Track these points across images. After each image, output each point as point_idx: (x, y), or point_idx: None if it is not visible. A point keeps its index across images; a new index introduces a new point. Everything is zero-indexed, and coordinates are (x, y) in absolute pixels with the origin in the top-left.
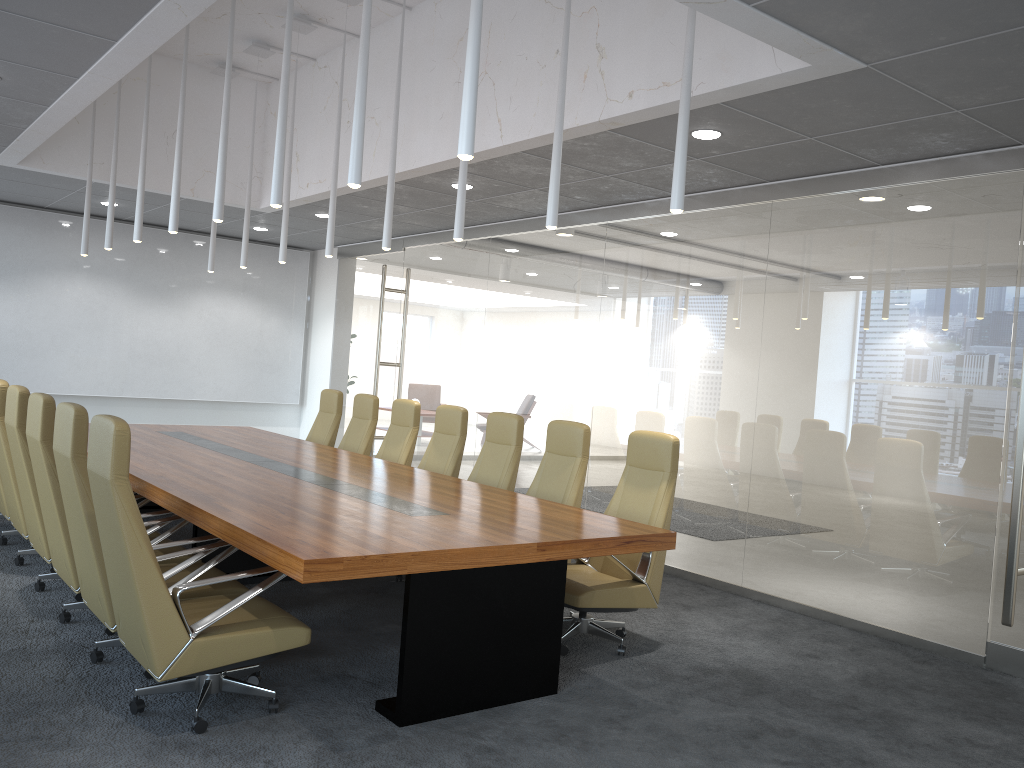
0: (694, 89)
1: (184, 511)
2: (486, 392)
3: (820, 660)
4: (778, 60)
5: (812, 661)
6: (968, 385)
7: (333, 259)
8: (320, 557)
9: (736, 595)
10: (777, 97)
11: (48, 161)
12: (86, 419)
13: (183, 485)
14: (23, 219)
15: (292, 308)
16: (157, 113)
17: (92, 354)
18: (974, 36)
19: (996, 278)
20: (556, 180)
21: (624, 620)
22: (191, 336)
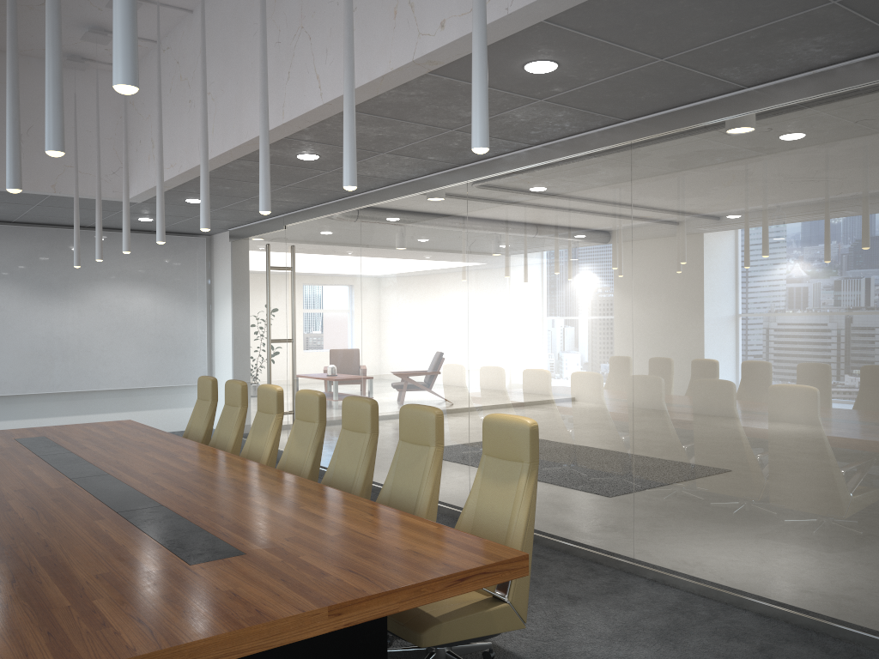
0: (509, 5)
1: None
2: (368, 364)
3: None
4: None
5: None
6: (870, 331)
7: (227, 242)
8: None
9: (629, 574)
10: (611, 5)
11: None
12: None
13: None
14: None
15: (192, 292)
16: None
17: None
18: None
19: None
20: (350, 130)
21: None
22: (92, 328)
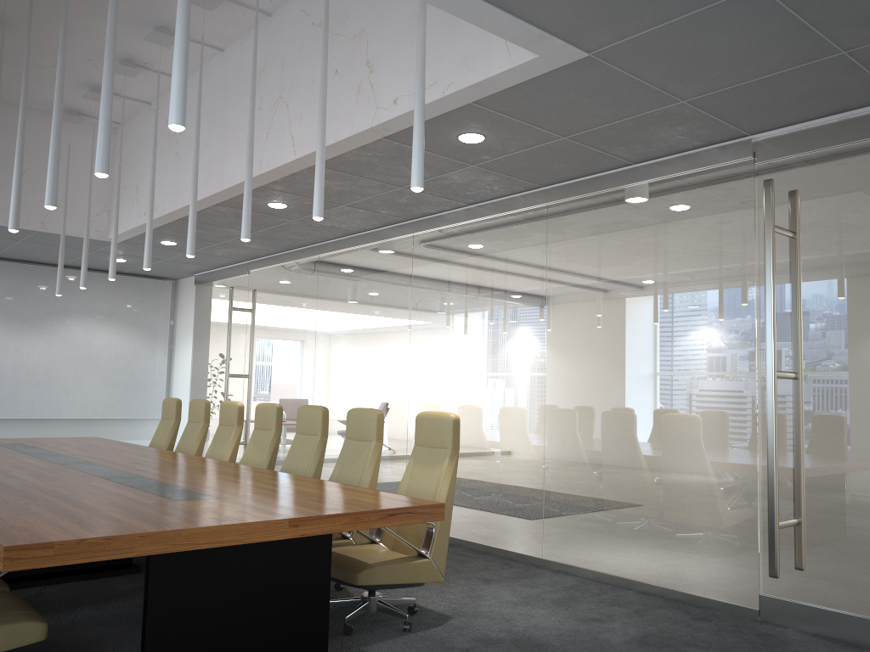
0: (445, 89)
1: None
2: (319, 394)
3: (603, 623)
4: (512, 55)
5: (595, 625)
6: (723, 354)
7: (191, 286)
8: (26, 543)
9: (538, 567)
10: (521, 94)
11: None
12: None
13: None
14: None
15: (156, 331)
16: (8, 155)
17: None
18: (674, 16)
19: (738, 255)
20: (320, 175)
21: (422, 597)
22: (59, 360)
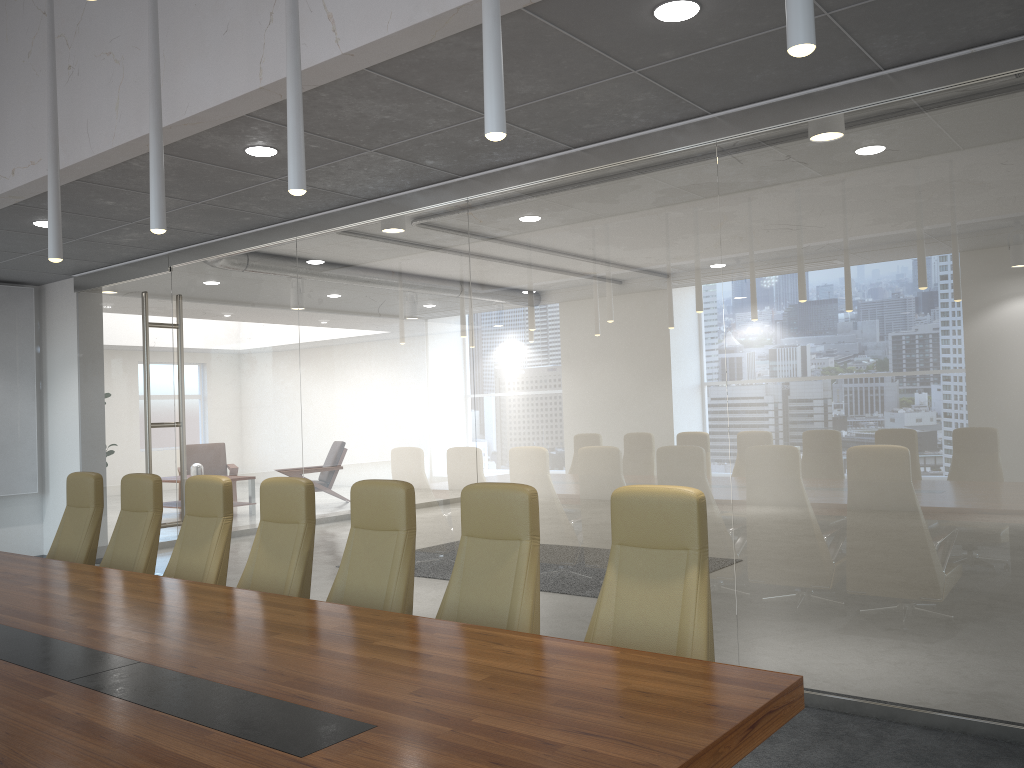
0: None
1: None
2: (313, 448)
3: None
4: None
5: None
6: None
7: (69, 294)
8: None
9: None
10: None
11: None
12: None
13: None
14: None
15: (15, 364)
16: None
17: None
18: None
19: None
20: (497, 47)
21: None
22: None
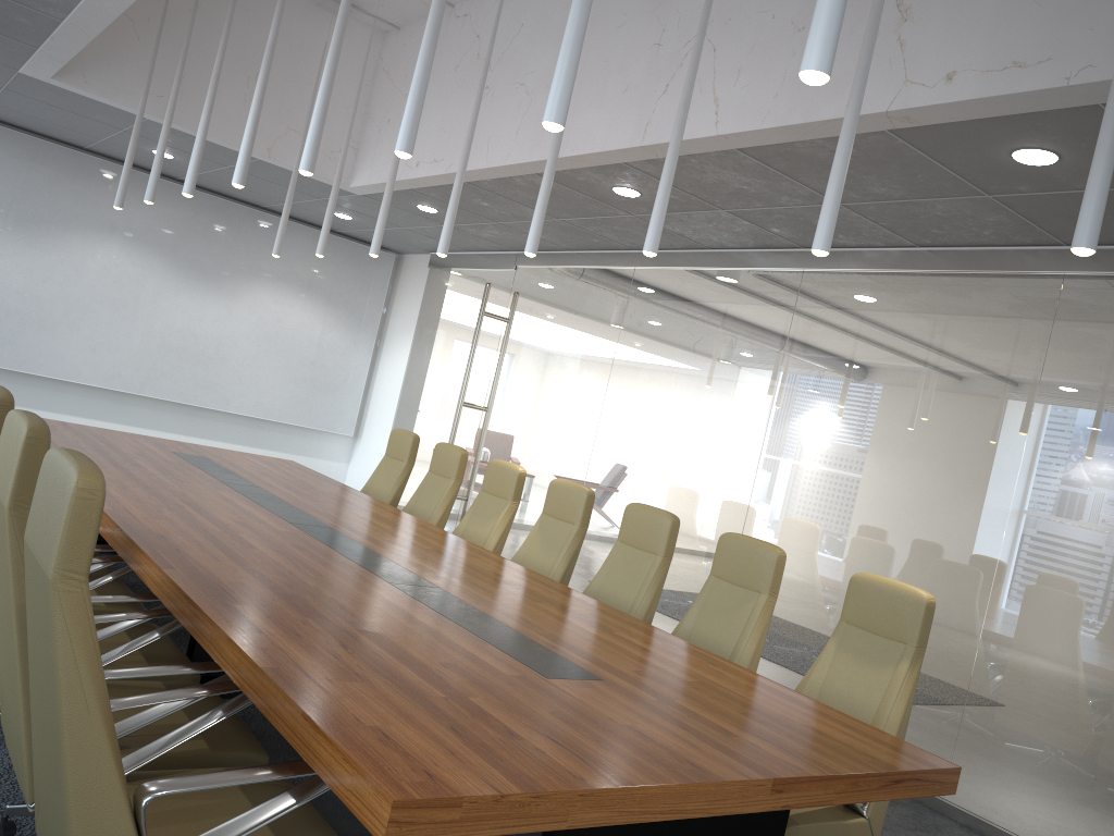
0: (1073, 75)
1: (185, 613)
2: (599, 463)
3: None
4: None
5: None
6: None
7: (422, 268)
8: (421, 793)
9: (933, 811)
10: None
11: (92, 81)
12: (45, 446)
13: (191, 560)
14: (55, 158)
15: (363, 319)
16: (241, 45)
17: (112, 337)
18: None
19: None
20: (840, 181)
21: None
22: (237, 334)
